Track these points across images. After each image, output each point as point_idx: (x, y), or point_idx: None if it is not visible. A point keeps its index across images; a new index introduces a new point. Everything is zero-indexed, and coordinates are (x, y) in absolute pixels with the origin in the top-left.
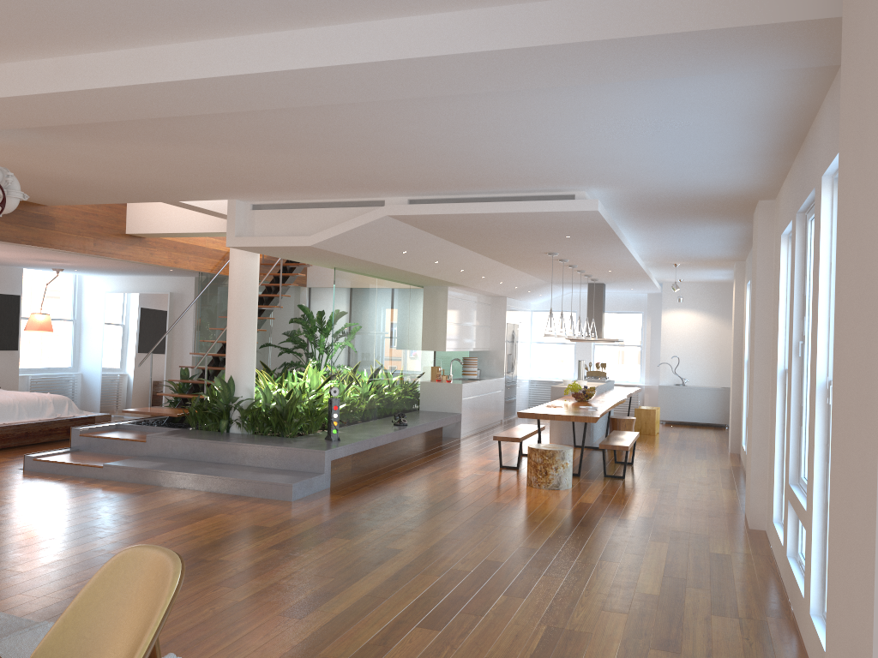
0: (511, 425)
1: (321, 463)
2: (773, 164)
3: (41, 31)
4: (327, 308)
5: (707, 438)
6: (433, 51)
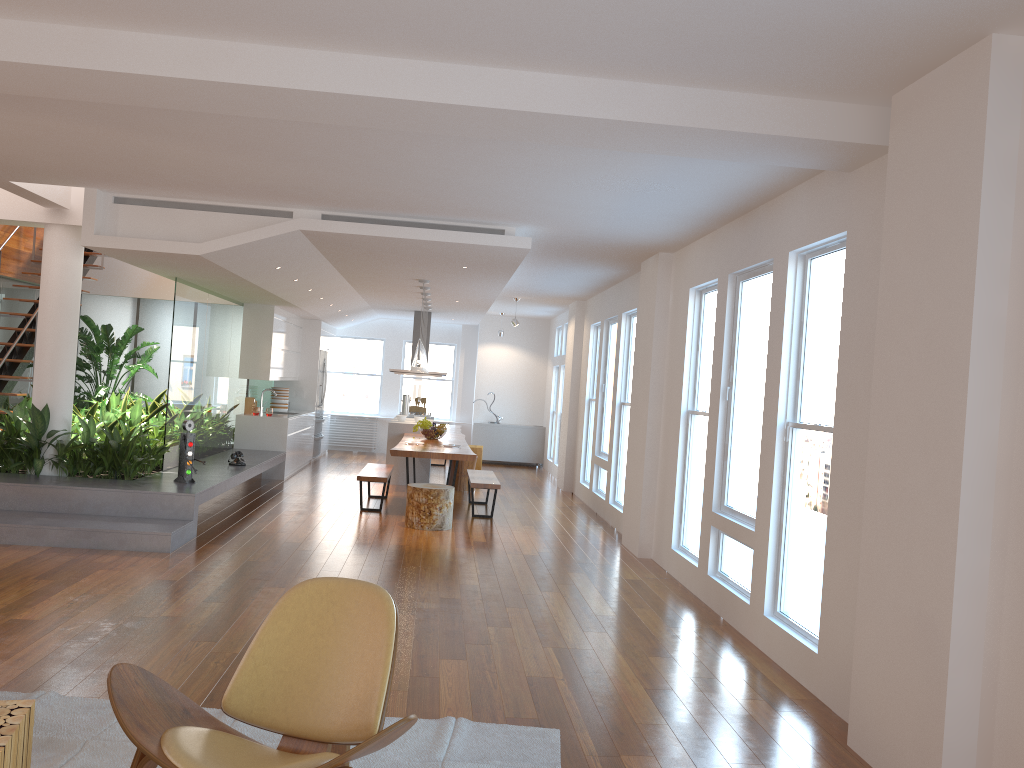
0: (324, 465)
1: (189, 508)
2: (705, 226)
3: (104, 3)
4: (105, 322)
5: (530, 477)
6: (548, 109)
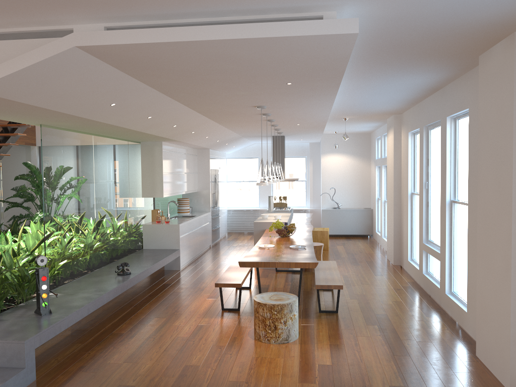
0: (218, 249)
1: (20, 356)
2: None
3: None
4: None
5: (365, 249)
6: None
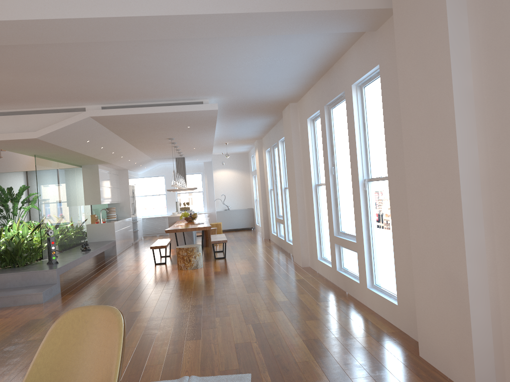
0: (140, 244)
1: (53, 277)
2: (308, 82)
3: None
4: (10, 186)
5: (248, 234)
6: (192, 12)
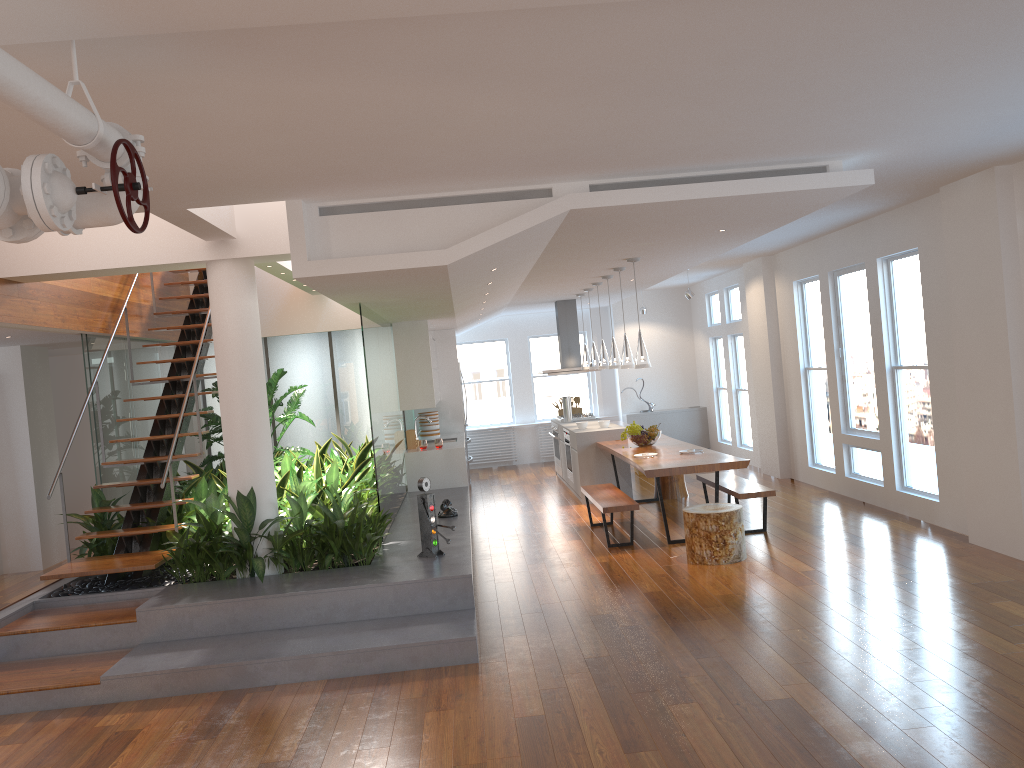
0: (488, 491)
1: (466, 593)
2: None
3: None
4: None
5: None
6: None
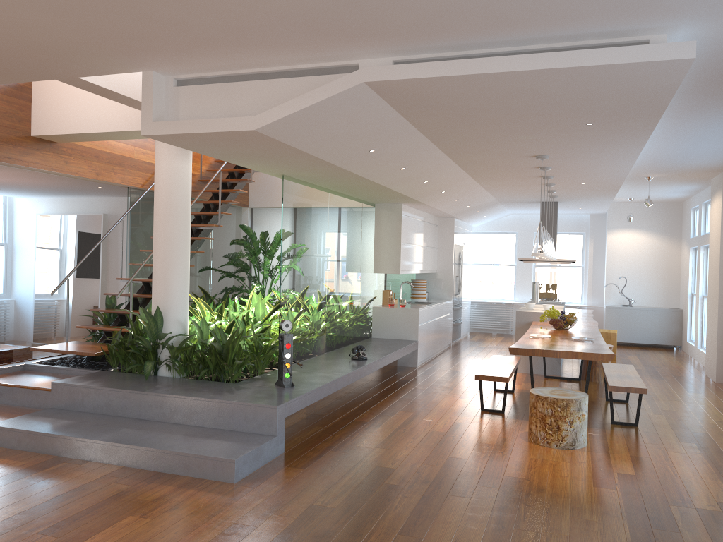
0: (461, 349)
1: (272, 422)
2: None
3: None
4: (271, 230)
5: (671, 362)
6: None
